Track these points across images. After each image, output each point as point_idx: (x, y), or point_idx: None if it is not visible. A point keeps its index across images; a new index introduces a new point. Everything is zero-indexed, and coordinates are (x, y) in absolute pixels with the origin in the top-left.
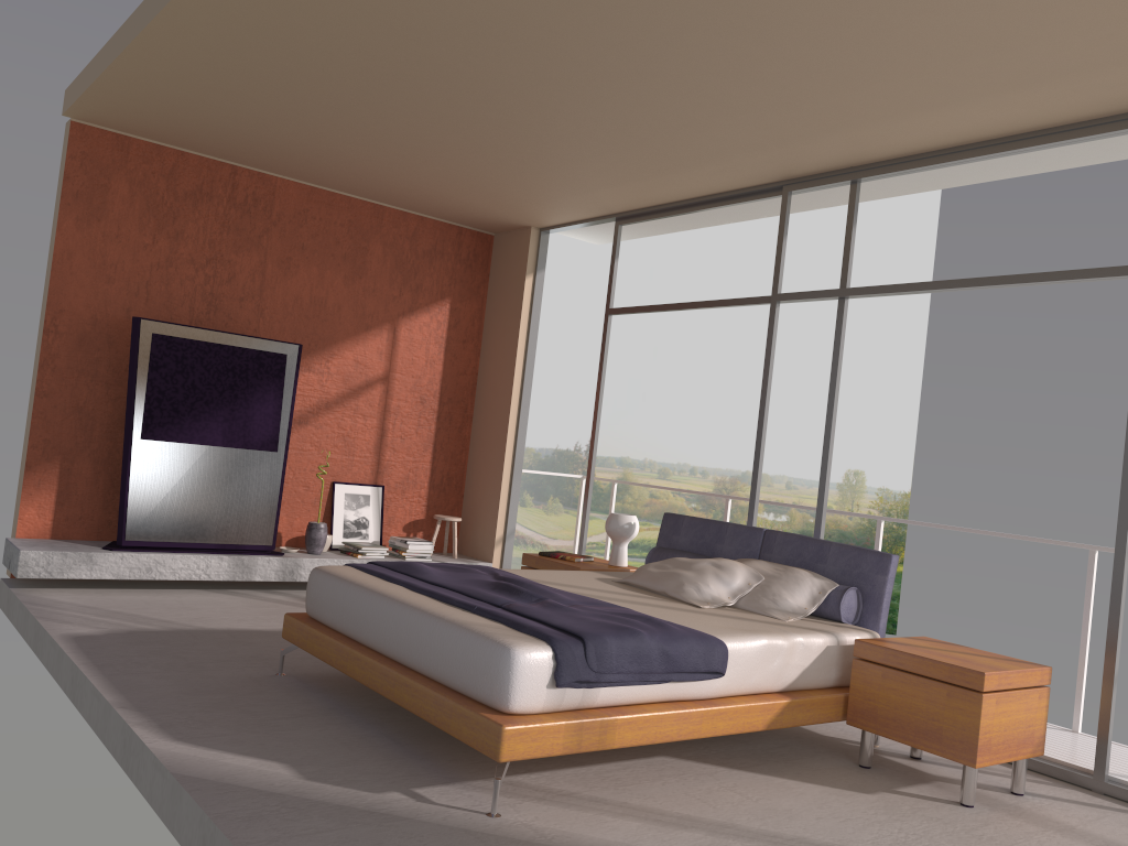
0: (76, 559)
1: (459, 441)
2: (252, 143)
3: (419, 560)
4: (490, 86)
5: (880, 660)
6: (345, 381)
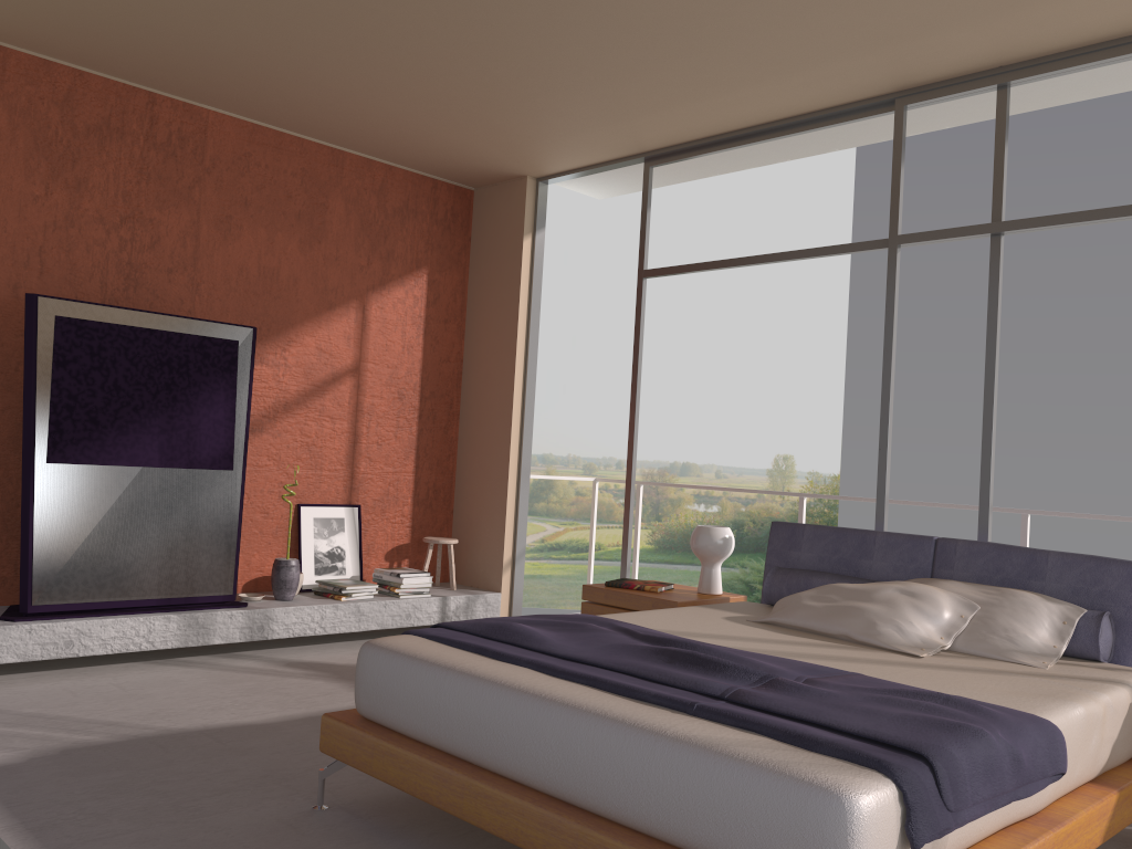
0: None
1: (446, 444)
2: (184, 54)
3: (415, 596)
4: None
5: None
6: (306, 375)
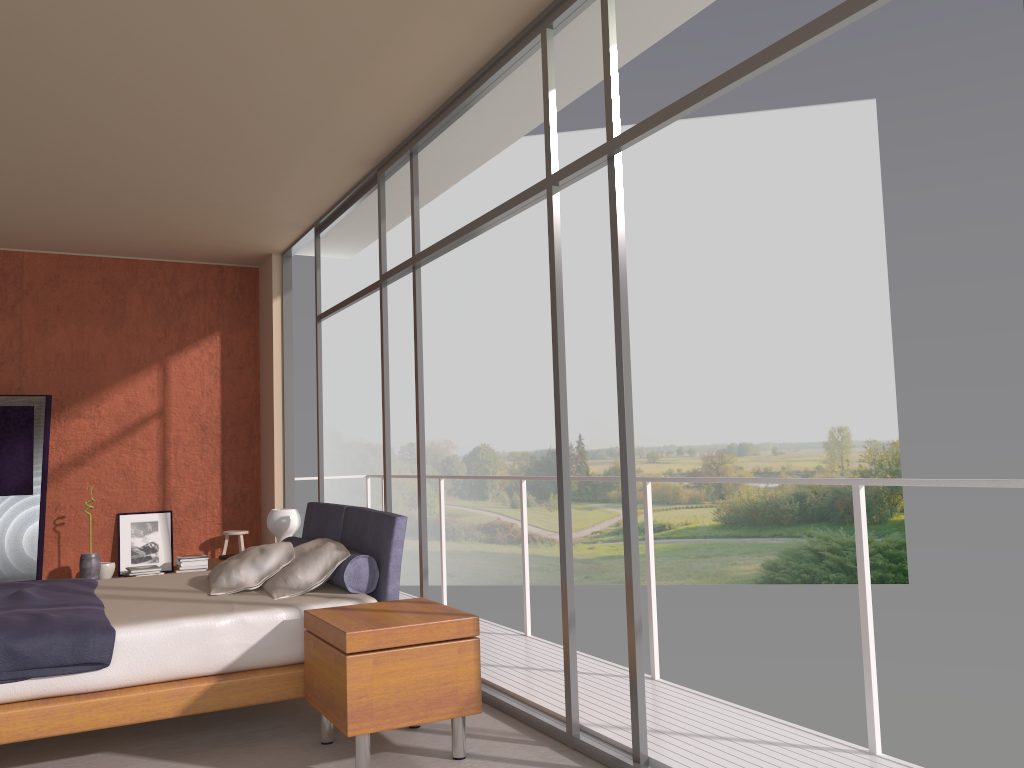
0: None
1: (249, 459)
2: None
3: None
4: (17, 135)
5: (312, 629)
6: (118, 421)
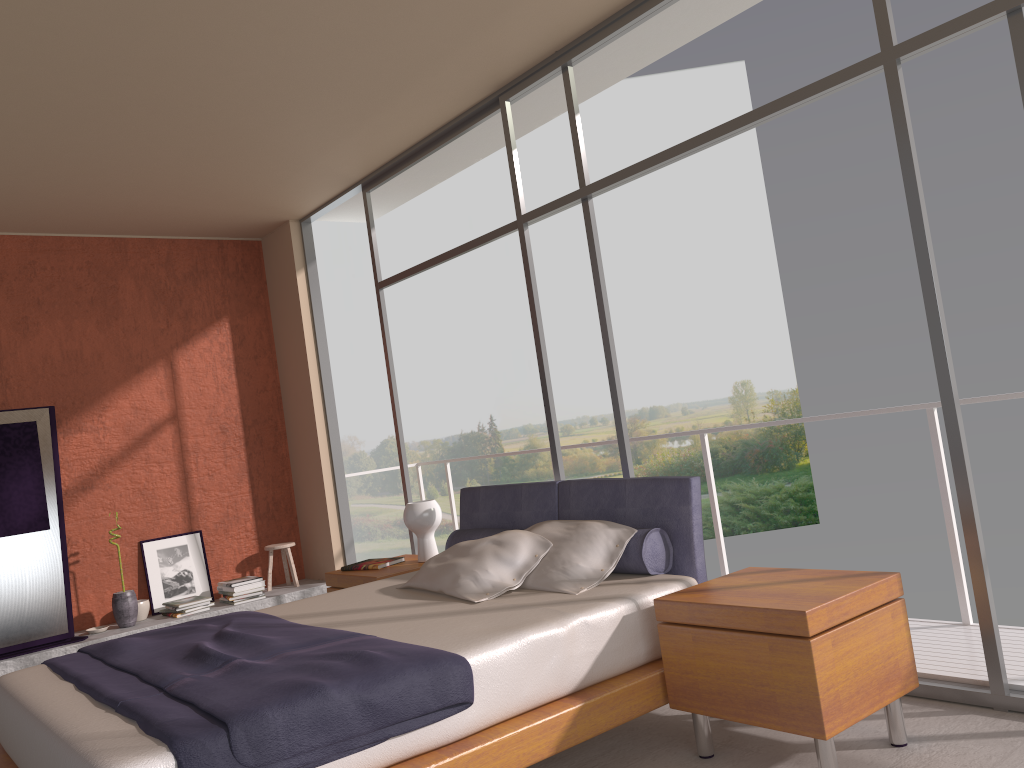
0: None
1: (278, 461)
2: None
3: (250, 600)
4: (92, 54)
5: (686, 620)
6: (127, 432)
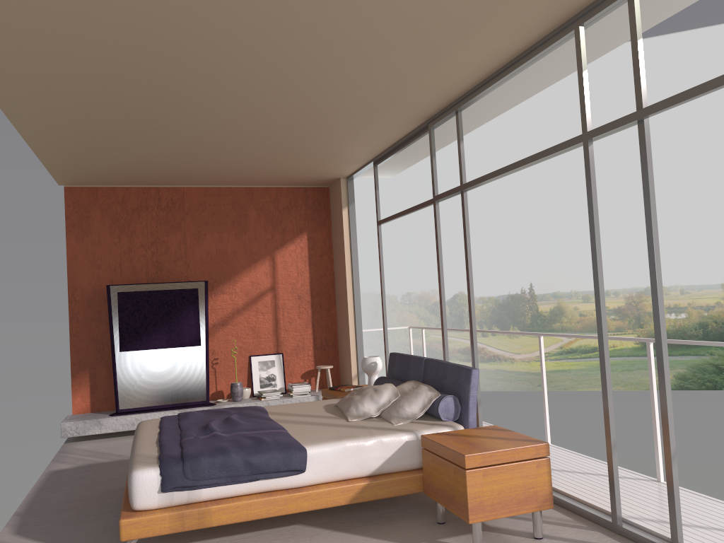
0: (91, 423)
1: (329, 317)
2: (149, 175)
3: (302, 396)
4: (200, 120)
5: (430, 449)
6: (247, 295)
